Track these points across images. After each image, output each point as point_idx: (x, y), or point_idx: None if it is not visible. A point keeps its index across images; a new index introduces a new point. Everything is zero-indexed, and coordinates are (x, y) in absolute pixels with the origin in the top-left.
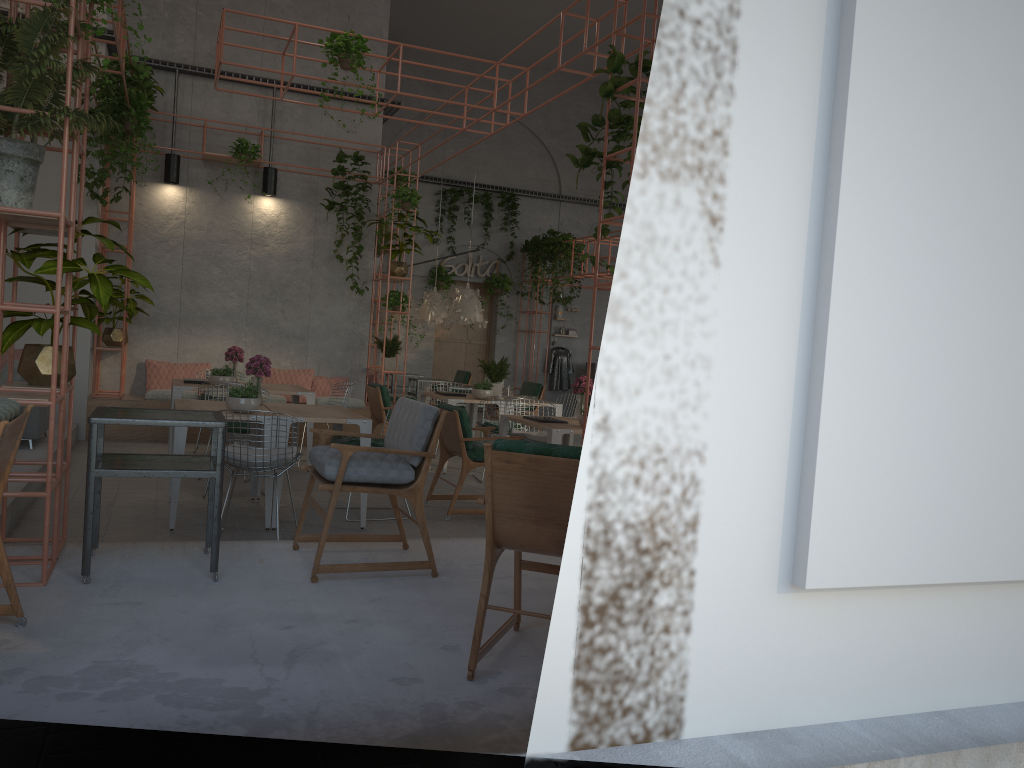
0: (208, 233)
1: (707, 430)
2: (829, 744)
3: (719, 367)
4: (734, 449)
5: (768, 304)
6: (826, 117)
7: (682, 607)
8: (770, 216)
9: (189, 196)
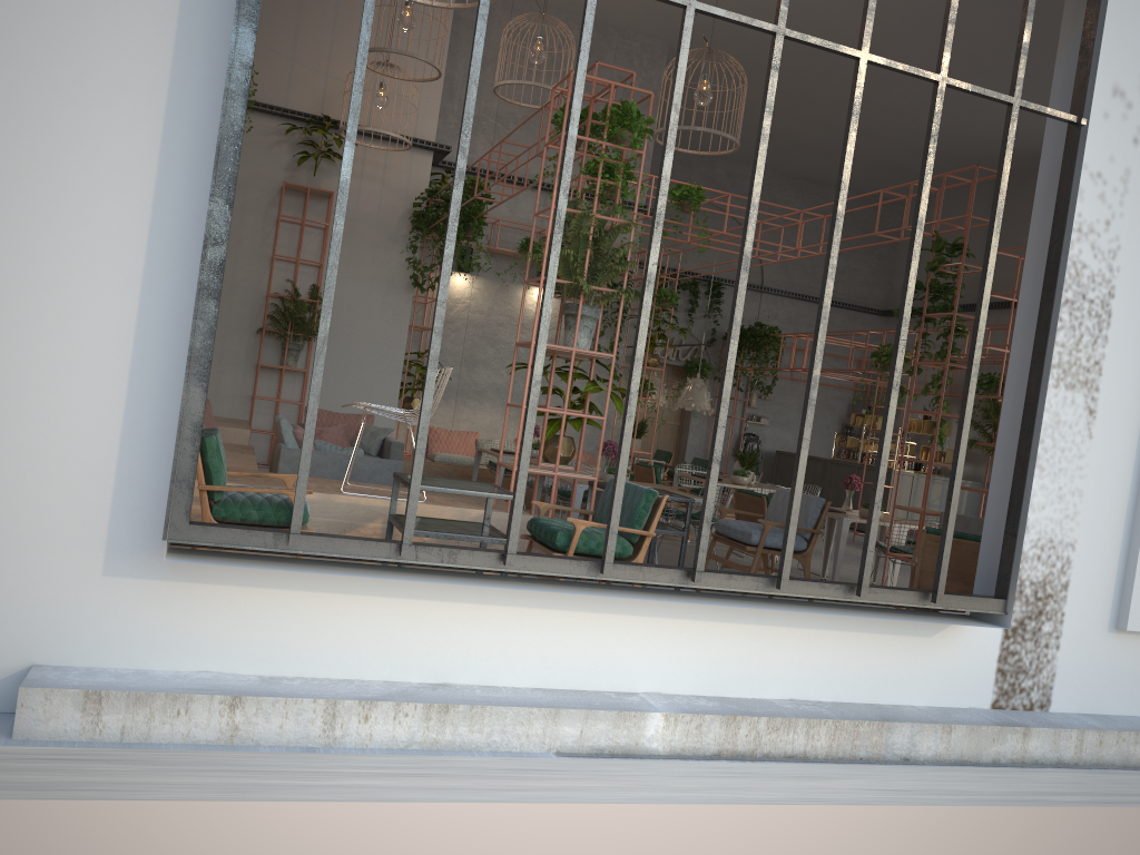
0: (487, 317)
1: (1077, 532)
2: (1135, 723)
3: (1086, 496)
4: (1090, 544)
5: (1115, 461)
6: None
7: (1055, 633)
8: (1121, 410)
9: (475, 283)
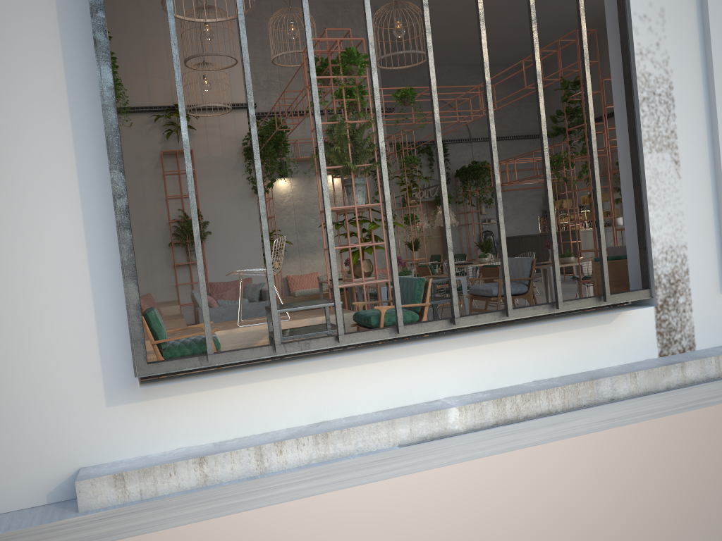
0: (305, 201)
1: (686, 237)
2: None
3: (686, 214)
4: (696, 243)
5: (699, 188)
6: (708, 116)
7: (688, 302)
8: (694, 156)
9: (292, 182)
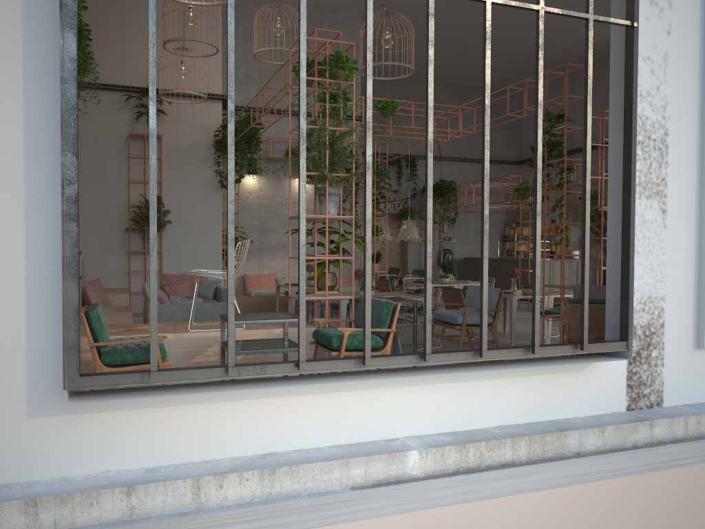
0: (271, 200)
1: (665, 289)
2: None
3: (668, 265)
4: (674, 296)
5: (683, 240)
6: (699, 168)
7: (660, 356)
8: (682, 207)
9: (260, 180)
